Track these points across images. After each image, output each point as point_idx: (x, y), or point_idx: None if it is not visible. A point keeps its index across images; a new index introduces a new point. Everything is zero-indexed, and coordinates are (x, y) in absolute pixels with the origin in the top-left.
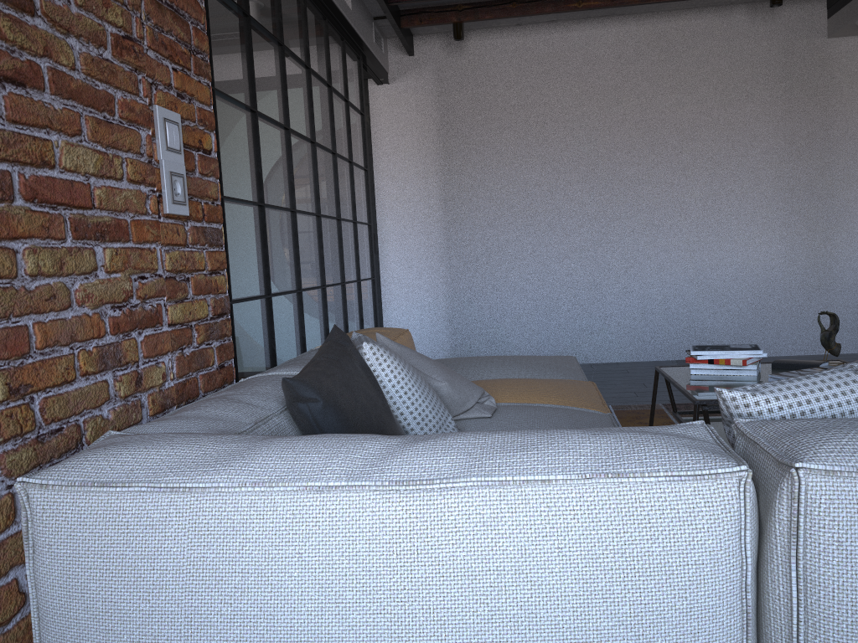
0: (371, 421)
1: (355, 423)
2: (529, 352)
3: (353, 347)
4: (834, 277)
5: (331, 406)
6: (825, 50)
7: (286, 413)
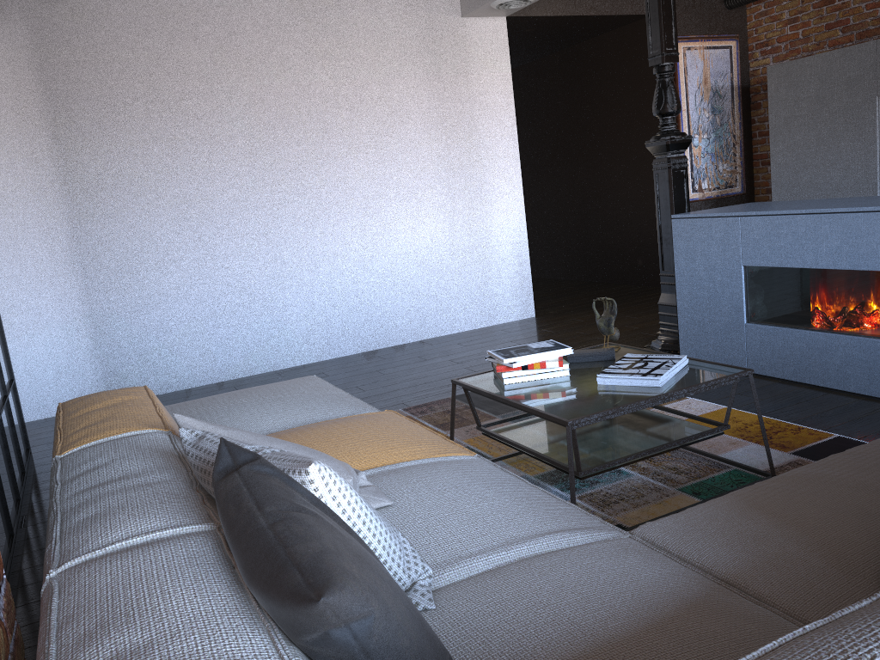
0: (406, 605)
1: (405, 622)
2: (203, 370)
3: (282, 473)
4: (491, 251)
5: (382, 613)
6: (461, 29)
7: (295, 649)
